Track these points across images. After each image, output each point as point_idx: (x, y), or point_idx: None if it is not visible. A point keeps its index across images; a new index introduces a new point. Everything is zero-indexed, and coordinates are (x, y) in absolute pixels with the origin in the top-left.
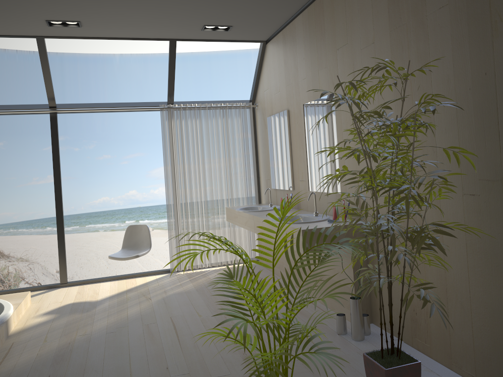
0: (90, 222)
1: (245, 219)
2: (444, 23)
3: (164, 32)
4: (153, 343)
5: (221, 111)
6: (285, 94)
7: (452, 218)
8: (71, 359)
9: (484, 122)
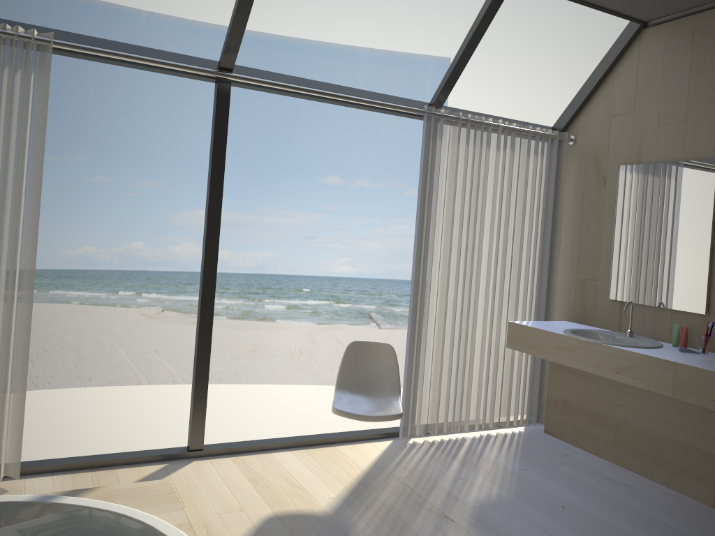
0: (58, 285)
1: (622, 361)
2: None
3: None
4: None
5: (520, 139)
6: (709, 128)
7: None
8: None
9: None
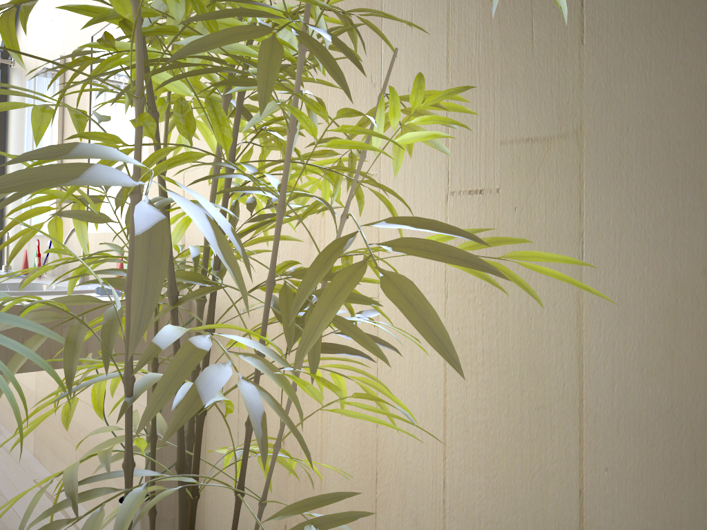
0: None
1: None
2: None
3: None
4: None
5: None
6: (62, 23)
7: (410, 268)
8: None
9: None
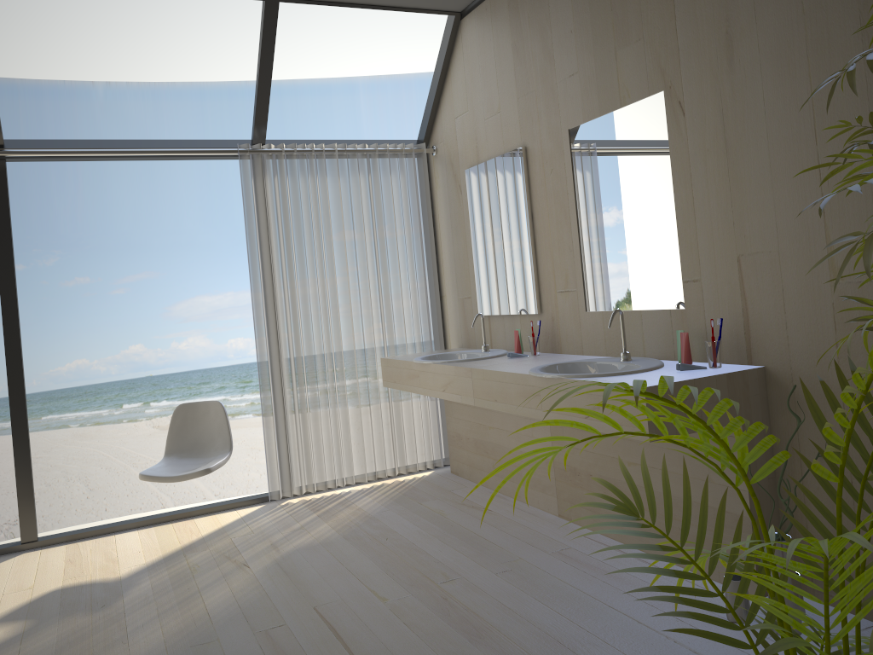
0: (51, 409)
1: (445, 378)
2: None
3: None
4: None
5: (366, 160)
6: (515, 115)
7: None
8: None
9: None
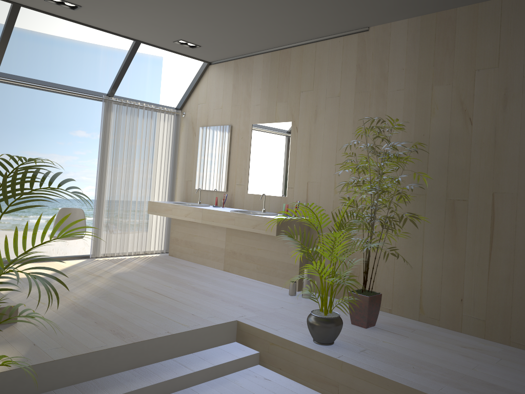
0: None
1: (187, 211)
2: (399, 99)
3: (140, 34)
4: (156, 302)
5: (155, 113)
6: (229, 112)
7: (388, 215)
8: (96, 313)
9: (419, 161)
